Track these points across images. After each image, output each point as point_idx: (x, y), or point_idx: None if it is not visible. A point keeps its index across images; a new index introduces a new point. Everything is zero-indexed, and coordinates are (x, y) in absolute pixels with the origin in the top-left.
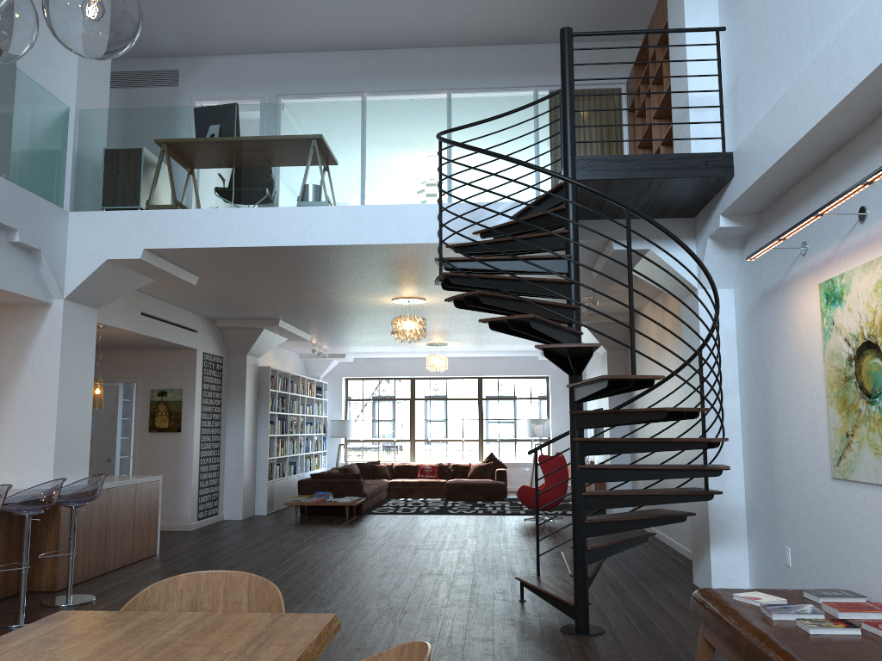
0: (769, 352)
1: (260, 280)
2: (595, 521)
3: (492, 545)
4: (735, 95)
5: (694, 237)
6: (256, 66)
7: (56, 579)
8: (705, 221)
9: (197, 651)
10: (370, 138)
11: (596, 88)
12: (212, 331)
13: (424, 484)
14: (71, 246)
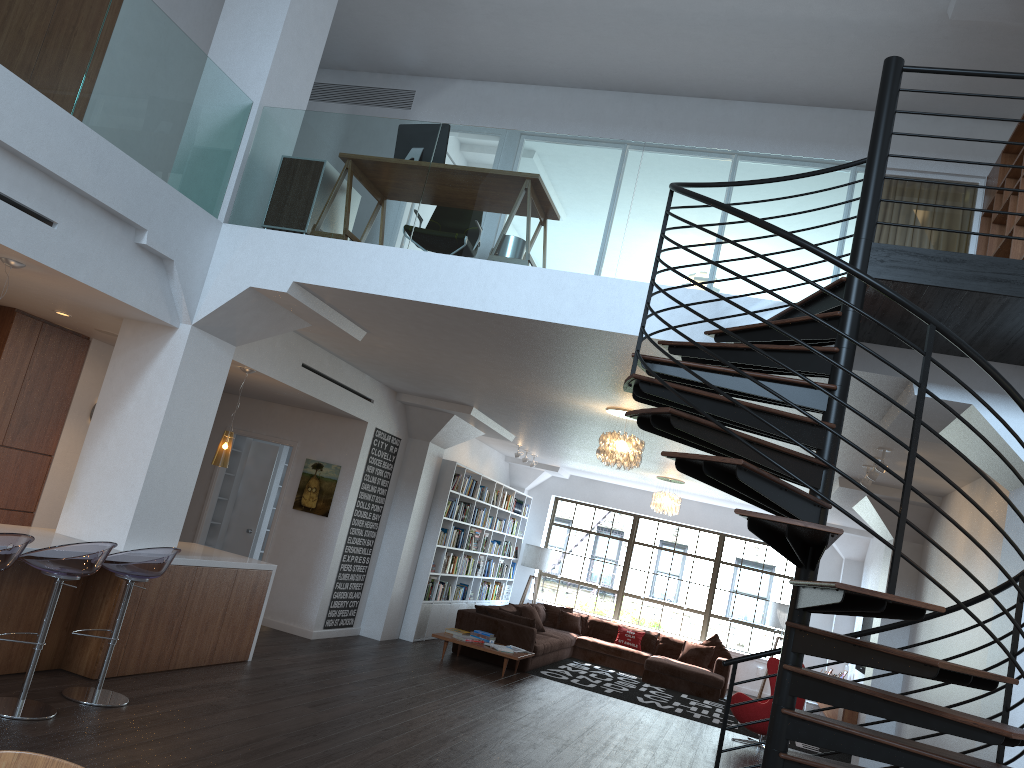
0: None
1: (439, 350)
2: None
3: (669, 767)
4: None
5: None
6: (503, 97)
7: (97, 664)
8: None
9: None
10: (598, 187)
11: (941, 178)
12: (393, 405)
13: (620, 652)
14: (215, 264)
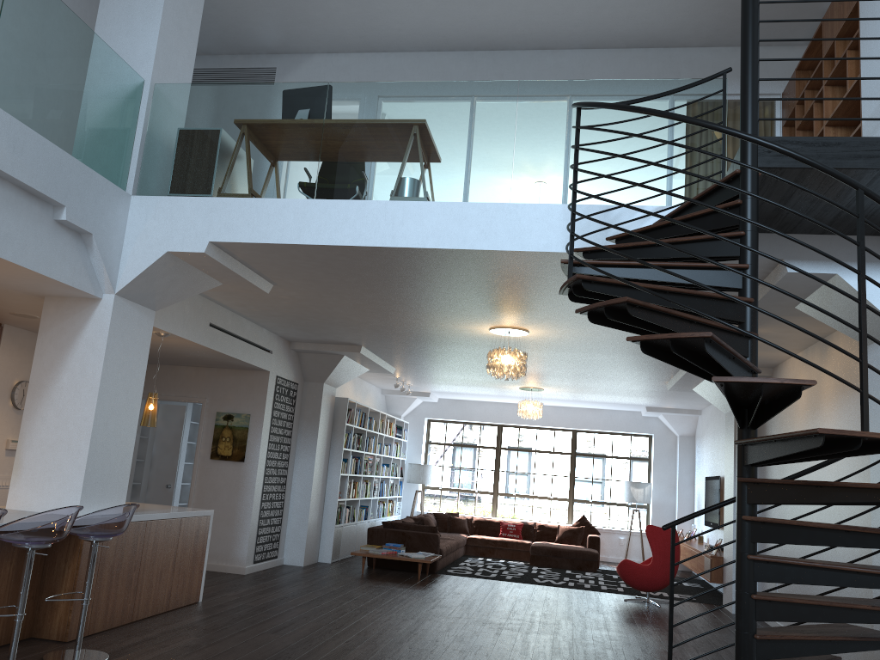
0: None
1: (342, 293)
2: (770, 637)
3: (591, 632)
4: None
5: None
6: (358, 66)
7: (69, 627)
8: None
9: None
10: (483, 125)
11: None
12: (288, 354)
13: (506, 543)
14: (130, 234)
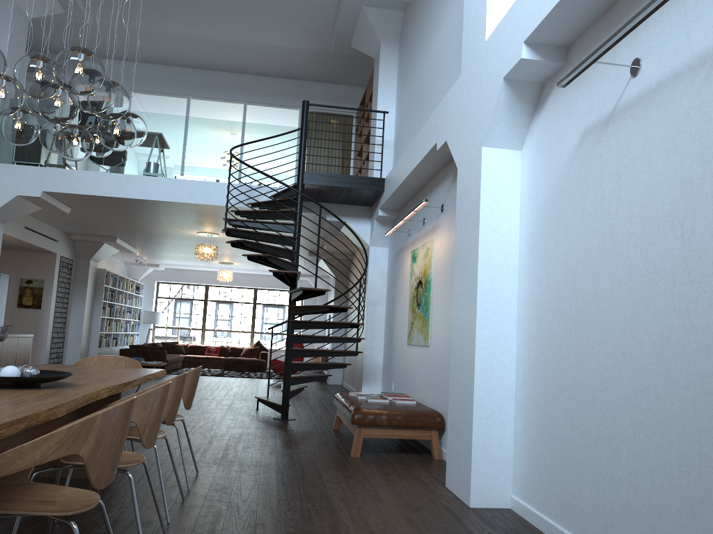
0: (396, 283)
1: (112, 214)
2: (296, 363)
3: (248, 390)
4: (397, 143)
5: (371, 217)
6: (116, 68)
7: None
8: (375, 210)
9: (115, 370)
10: (192, 140)
11: (338, 113)
12: (67, 242)
13: (209, 359)
14: None
